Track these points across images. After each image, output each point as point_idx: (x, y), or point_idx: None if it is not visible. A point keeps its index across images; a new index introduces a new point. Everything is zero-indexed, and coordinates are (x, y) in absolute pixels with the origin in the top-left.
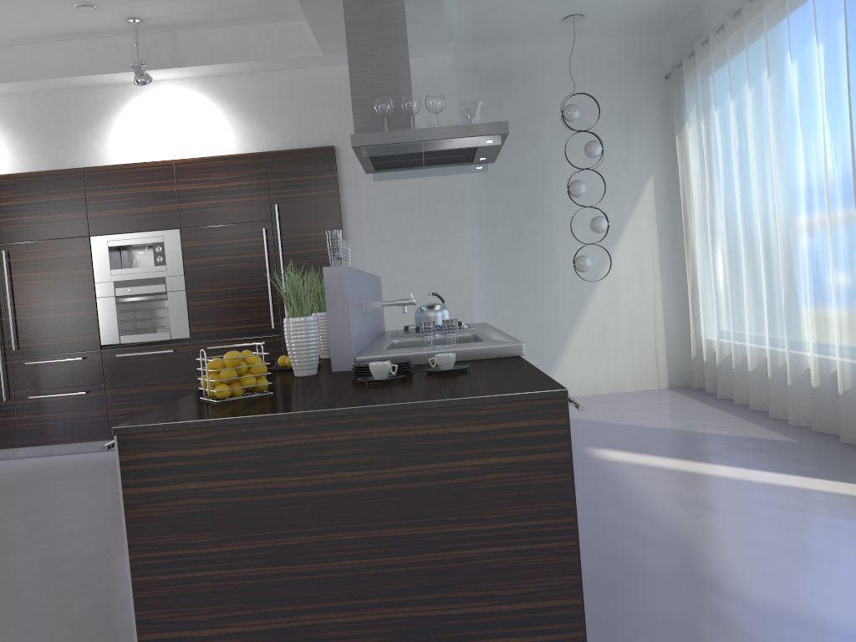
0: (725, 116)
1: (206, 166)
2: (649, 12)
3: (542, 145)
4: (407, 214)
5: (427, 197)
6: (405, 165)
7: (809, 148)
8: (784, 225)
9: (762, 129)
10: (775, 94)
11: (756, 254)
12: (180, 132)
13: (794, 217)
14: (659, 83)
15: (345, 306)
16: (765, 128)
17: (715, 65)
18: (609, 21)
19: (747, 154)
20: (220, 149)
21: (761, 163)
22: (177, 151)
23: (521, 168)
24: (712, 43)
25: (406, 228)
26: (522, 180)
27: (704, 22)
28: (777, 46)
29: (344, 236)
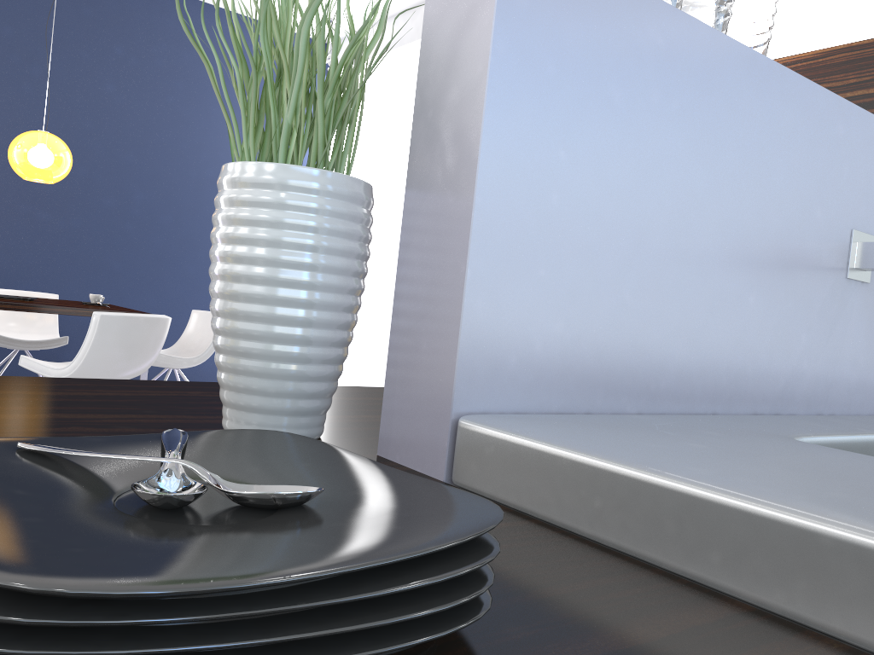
0: None
1: (823, 65)
2: None
3: None
4: None
5: None
6: None
7: None
8: None
9: None
10: None
11: None
12: (796, 13)
13: None
14: None
15: (467, 139)
16: None
17: None
18: None
19: None
20: (857, 32)
21: None
22: (784, 46)
23: None
24: None
25: None
26: None
27: None
28: None
29: None
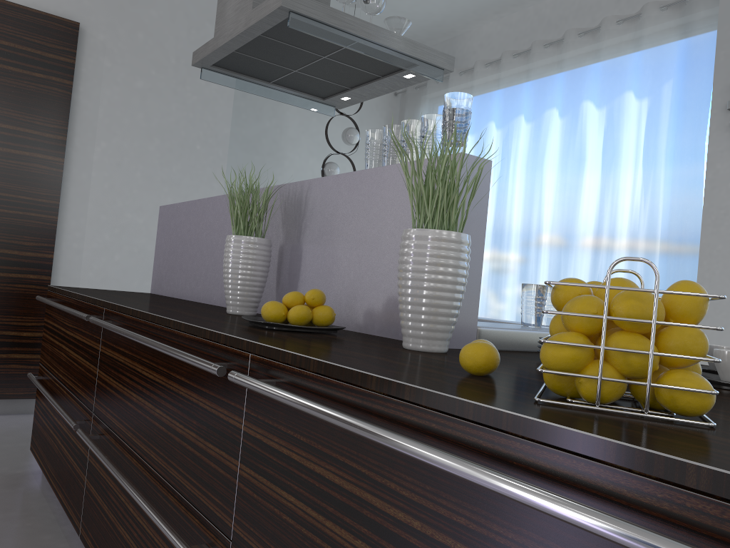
0: (481, 142)
1: None
2: (415, 27)
3: (284, 117)
4: (158, 143)
5: (186, 130)
6: (257, 72)
7: (606, 187)
8: (557, 251)
9: (536, 161)
10: (566, 133)
11: (501, 272)
12: None
13: (568, 246)
14: (389, 97)
15: (480, 232)
16: (539, 161)
17: (479, 94)
18: (378, 20)
19: (507, 180)
20: None
21: (530, 191)
22: None
23: (259, 134)
24: (479, 74)
25: (153, 160)
26: (258, 147)
27: (459, 55)
28: (575, 92)
29: (67, 147)
